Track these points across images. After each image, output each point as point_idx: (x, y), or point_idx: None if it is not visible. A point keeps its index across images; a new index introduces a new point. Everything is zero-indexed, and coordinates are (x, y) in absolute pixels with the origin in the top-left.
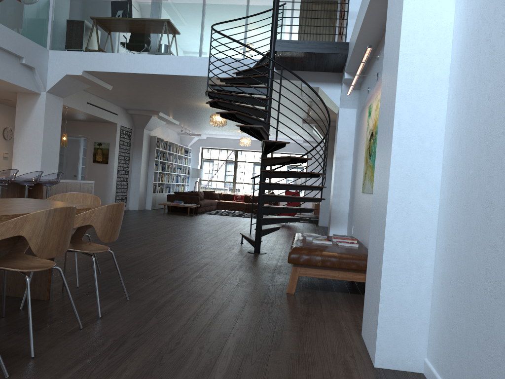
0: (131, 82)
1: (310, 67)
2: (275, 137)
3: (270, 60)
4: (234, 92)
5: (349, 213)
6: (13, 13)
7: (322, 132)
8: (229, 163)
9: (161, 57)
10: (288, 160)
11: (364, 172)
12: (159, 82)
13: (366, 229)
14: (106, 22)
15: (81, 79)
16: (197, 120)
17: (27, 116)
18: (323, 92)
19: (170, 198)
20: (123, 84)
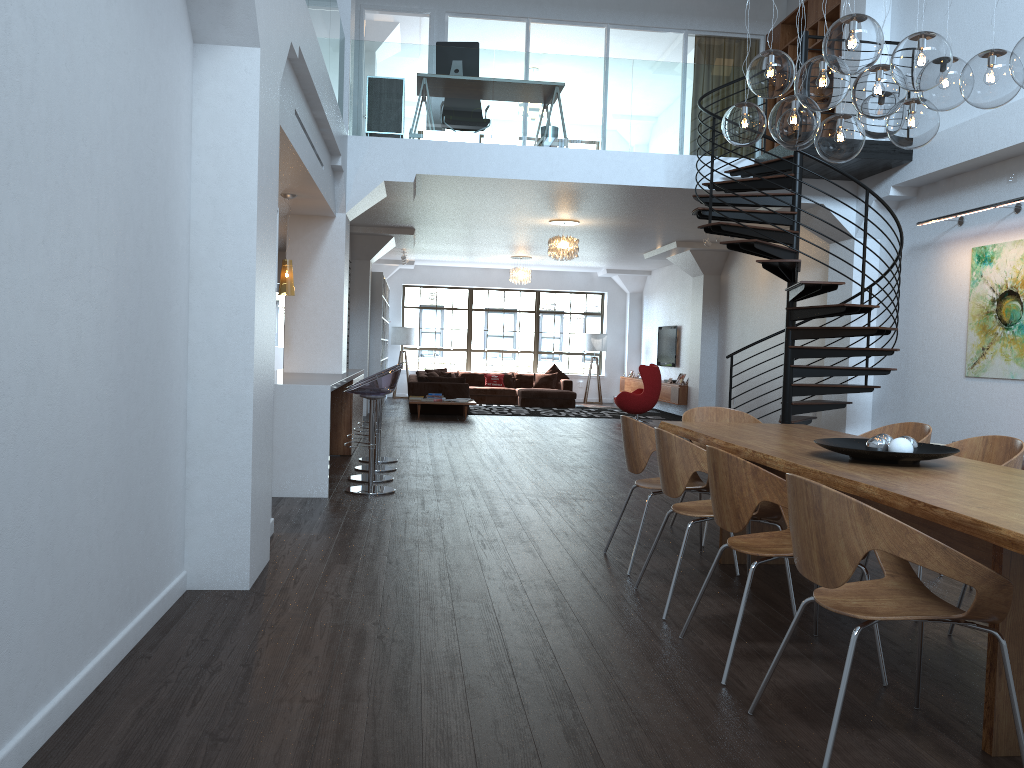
0: (473, 189)
1: (820, 174)
2: (861, 300)
3: (797, 170)
4: (734, 219)
5: (884, 405)
6: (334, 76)
7: (701, 261)
8: (457, 314)
9: (559, 151)
10: (870, 332)
11: (976, 347)
12: (527, 191)
13: (1007, 431)
14: (454, 86)
15: (395, 187)
16: (463, 240)
17: (310, 258)
18: (825, 212)
19: (416, 389)
20: (448, 192)
